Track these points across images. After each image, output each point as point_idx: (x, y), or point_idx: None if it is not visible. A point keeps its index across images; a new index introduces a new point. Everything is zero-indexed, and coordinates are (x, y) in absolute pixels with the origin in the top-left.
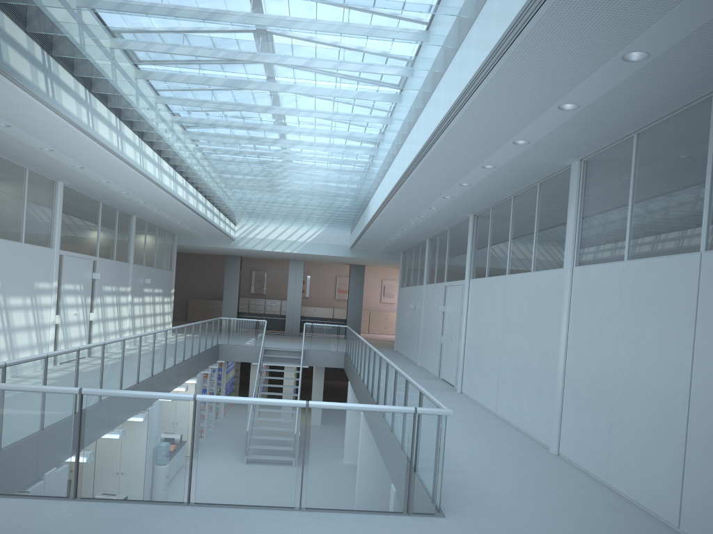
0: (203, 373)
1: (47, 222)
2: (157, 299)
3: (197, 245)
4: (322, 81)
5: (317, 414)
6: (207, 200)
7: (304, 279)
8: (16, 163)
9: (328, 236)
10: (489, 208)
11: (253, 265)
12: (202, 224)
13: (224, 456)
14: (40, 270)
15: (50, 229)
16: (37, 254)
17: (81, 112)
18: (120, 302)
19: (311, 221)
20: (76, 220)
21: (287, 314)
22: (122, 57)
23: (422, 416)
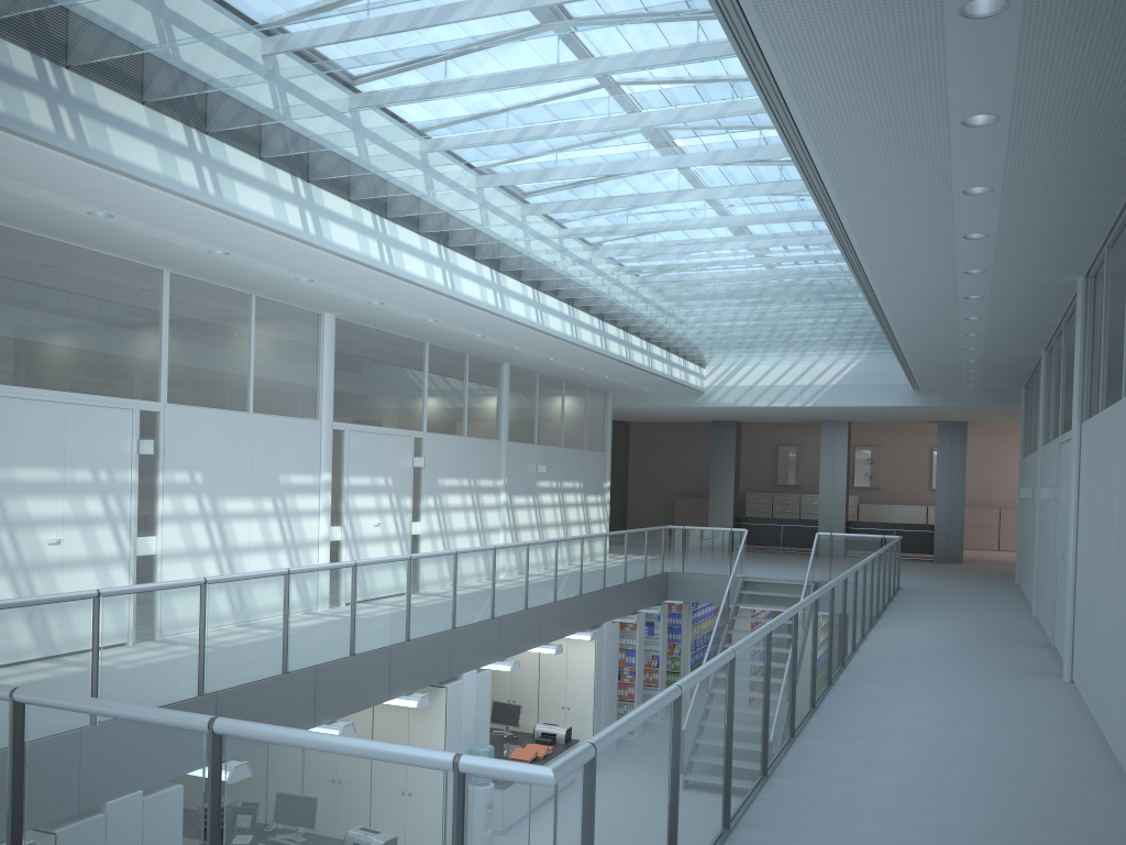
0: (629, 623)
1: (305, 379)
2: (569, 498)
3: (643, 406)
4: (539, 1)
5: (236, 752)
6: (608, 323)
7: (871, 455)
8: (227, 286)
9: (872, 371)
10: (1103, 250)
11: (780, 436)
12: (618, 368)
13: (68, 835)
14: (292, 455)
15: (312, 389)
16: (284, 430)
17: (175, 167)
18: (481, 504)
19: (820, 344)
20: (370, 373)
21: (821, 518)
22: (158, 40)
23: (479, 783)
